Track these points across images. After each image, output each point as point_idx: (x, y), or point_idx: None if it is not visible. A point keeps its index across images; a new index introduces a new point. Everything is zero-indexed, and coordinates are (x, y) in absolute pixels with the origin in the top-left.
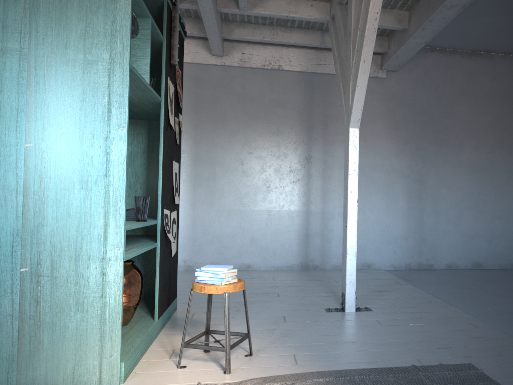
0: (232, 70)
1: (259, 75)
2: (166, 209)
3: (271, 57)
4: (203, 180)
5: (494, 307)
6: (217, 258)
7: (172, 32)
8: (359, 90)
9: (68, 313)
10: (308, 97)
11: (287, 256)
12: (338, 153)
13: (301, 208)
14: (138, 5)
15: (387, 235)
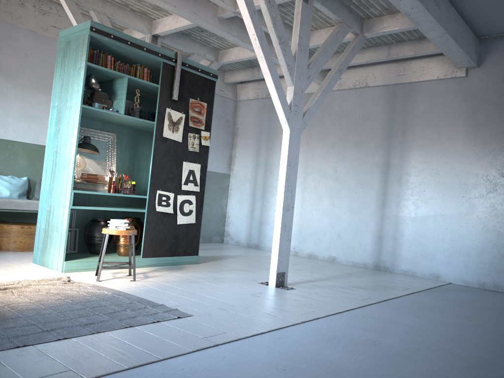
0: (334, 94)
1: (352, 95)
2: (163, 191)
3: (360, 77)
4: (309, 184)
5: (400, 316)
6: (313, 249)
7: (174, 80)
8: (274, 98)
9: (54, 231)
10: (390, 107)
11: (363, 254)
12: (414, 159)
13: (377, 211)
14: (109, 72)
15: (459, 246)
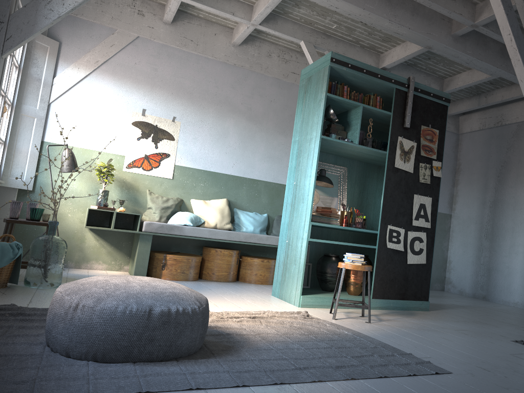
0: None
1: None
2: (393, 226)
3: None
4: None
5: None
6: None
7: (406, 106)
8: None
9: (292, 264)
10: None
11: None
12: None
13: None
14: (346, 102)
15: None
